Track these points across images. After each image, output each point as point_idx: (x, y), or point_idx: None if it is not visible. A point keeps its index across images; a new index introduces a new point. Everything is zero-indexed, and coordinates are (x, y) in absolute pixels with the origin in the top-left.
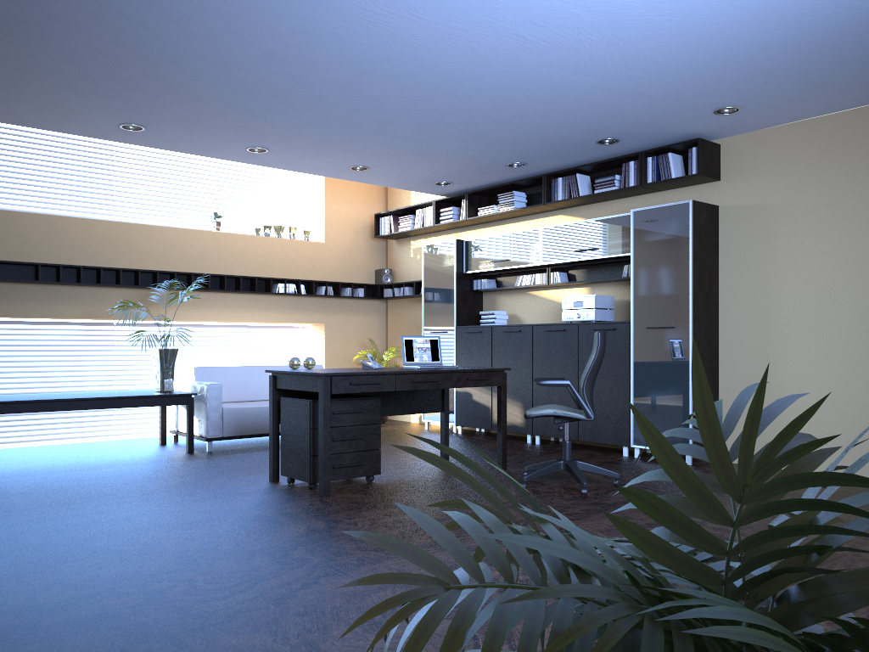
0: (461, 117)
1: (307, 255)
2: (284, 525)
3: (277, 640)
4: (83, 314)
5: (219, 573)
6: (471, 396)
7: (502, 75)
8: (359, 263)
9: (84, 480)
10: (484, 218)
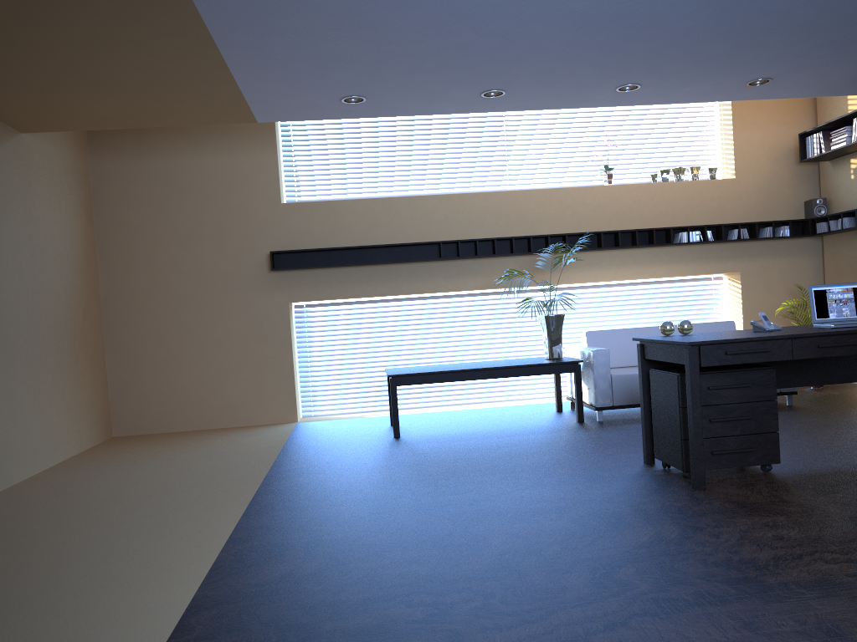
0: None
1: (714, 195)
2: (629, 529)
3: None
4: (483, 285)
5: (522, 589)
6: None
7: None
8: (781, 196)
9: (465, 451)
10: None
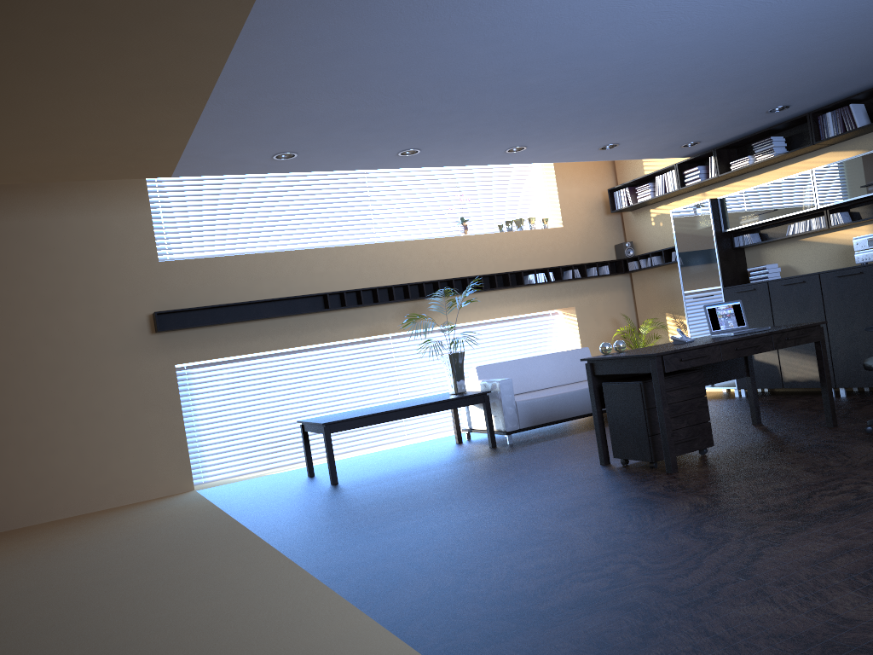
0: (737, 72)
1: (549, 242)
2: (665, 504)
3: (784, 609)
4: (367, 333)
5: (653, 553)
6: (752, 356)
7: (801, 18)
8: (598, 241)
9: (427, 482)
10: (738, 171)
